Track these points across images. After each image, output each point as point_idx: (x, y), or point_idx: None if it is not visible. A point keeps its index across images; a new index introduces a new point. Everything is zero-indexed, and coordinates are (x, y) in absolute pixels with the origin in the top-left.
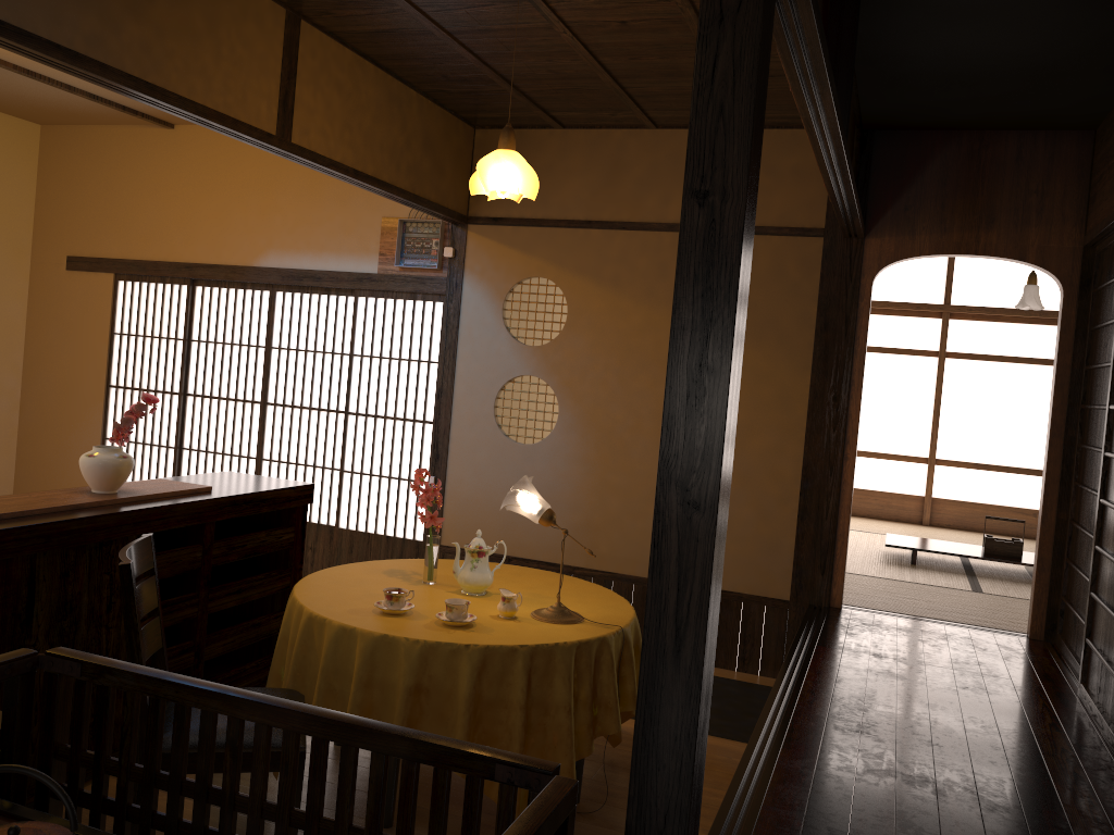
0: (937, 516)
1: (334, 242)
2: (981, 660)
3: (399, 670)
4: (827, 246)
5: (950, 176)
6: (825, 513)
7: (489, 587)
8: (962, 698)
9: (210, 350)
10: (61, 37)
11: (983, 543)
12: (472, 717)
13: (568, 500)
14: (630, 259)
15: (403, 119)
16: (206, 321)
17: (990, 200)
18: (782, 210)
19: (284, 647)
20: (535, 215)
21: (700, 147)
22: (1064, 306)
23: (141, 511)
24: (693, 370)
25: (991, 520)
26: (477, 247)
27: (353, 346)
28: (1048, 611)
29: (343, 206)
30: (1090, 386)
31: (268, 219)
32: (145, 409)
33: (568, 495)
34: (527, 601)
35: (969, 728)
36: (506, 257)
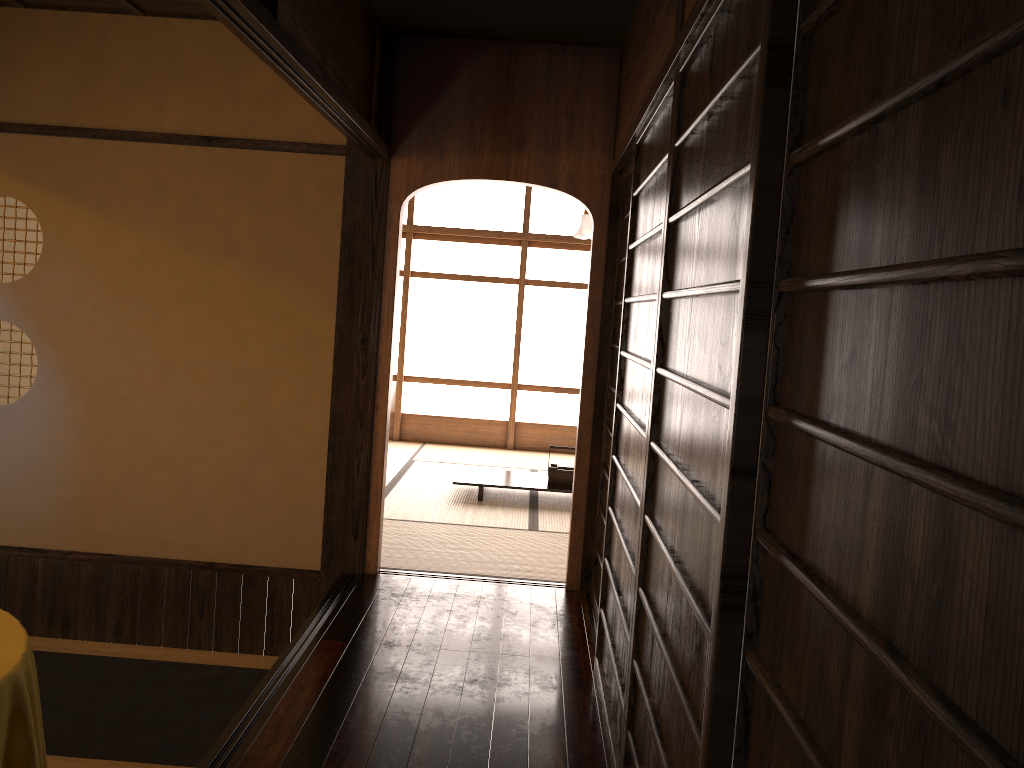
0: (520, 440)
1: None
2: (506, 631)
3: None
4: (350, 166)
5: (479, 91)
6: (356, 471)
7: None
8: (464, 700)
9: None
10: None
11: (548, 472)
12: None
13: (55, 472)
14: (120, 176)
15: None
16: None
17: (521, 120)
18: (299, 122)
19: None
20: None
21: None
22: (595, 237)
23: None
24: None
25: (569, 440)
26: None
27: None
28: (583, 560)
29: None
30: (618, 323)
31: None
32: None
33: (55, 465)
34: None
35: (456, 755)
36: None
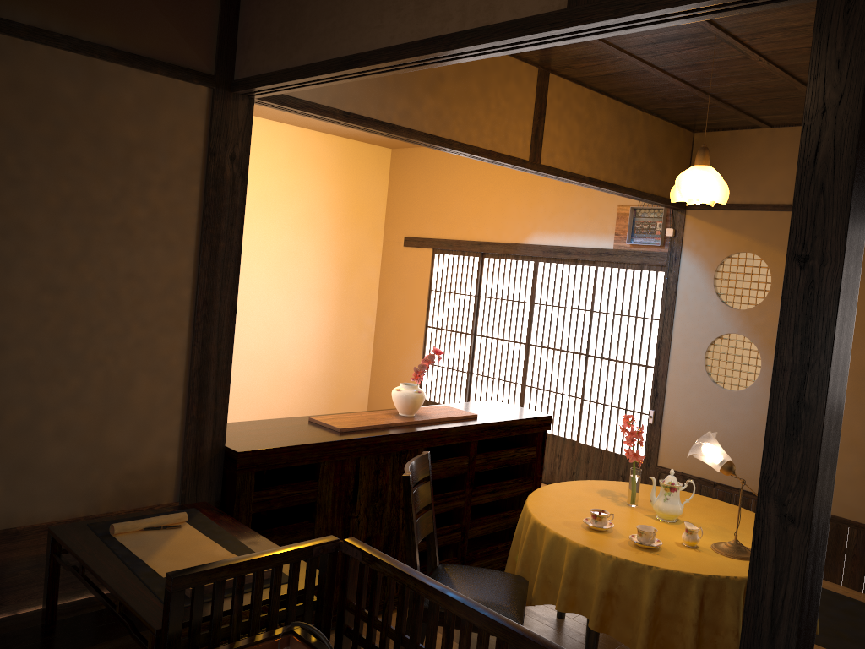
0: None
1: (581, 225)
2: None
3: (596, 576)
4: None
5: None
6: None
7: (680, 515)
8: None
9: (499, 297)
10: (384, 116)
11: None
12: (652, 624)
13: None
14: None
15: (630, 133)
16: (495, 277)
17: None
18: None
19: (518, 540)
20: (744, 201)
21: (802, 218)
22: None
23: (427, 431)
24: (791, 405)
25: None
26: (693, 228)
27: (593, 304)
28: None
29: (588, 197)
30: None
31: (534, 208)
32: (434, 358)
33: None
34: (710, 533)
35: None
36: (717, 235)
